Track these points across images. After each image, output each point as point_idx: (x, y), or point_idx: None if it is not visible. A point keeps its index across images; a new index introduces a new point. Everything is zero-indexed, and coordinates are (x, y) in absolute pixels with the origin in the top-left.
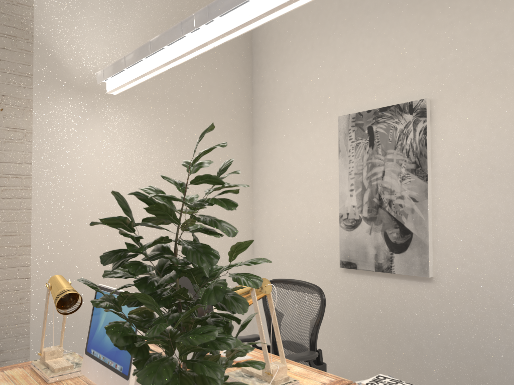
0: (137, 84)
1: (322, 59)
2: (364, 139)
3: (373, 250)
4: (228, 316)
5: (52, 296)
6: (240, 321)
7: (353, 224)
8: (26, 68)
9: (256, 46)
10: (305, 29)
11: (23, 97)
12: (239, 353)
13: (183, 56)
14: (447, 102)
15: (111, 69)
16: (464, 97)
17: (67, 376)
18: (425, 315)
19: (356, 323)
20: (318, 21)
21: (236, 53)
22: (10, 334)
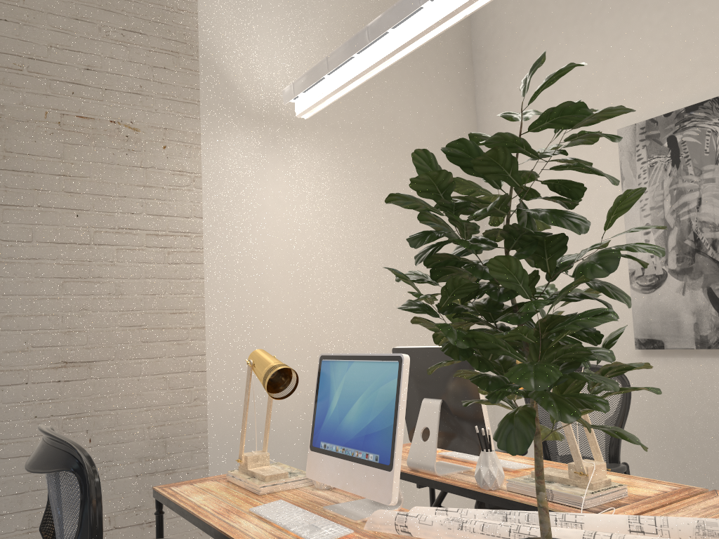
0: (327, 110)
1: (583, 53)
2: (663, 155)
3: (691, 317)
4: (578, 335)
5: (257, 375)
6: (602, 338)
7: (653, 282)
8: (191, 93)
9: (478, 52)
10: (554, 16)
11: (189, 130)
12: (603, 386)
13: (417, 38)
14: None
15: (306, 80)
16: None
17: (282, 487)
18: None
19: (668, 431)
20: (574, 2)
21: (451, 64)
22: (184, 447)
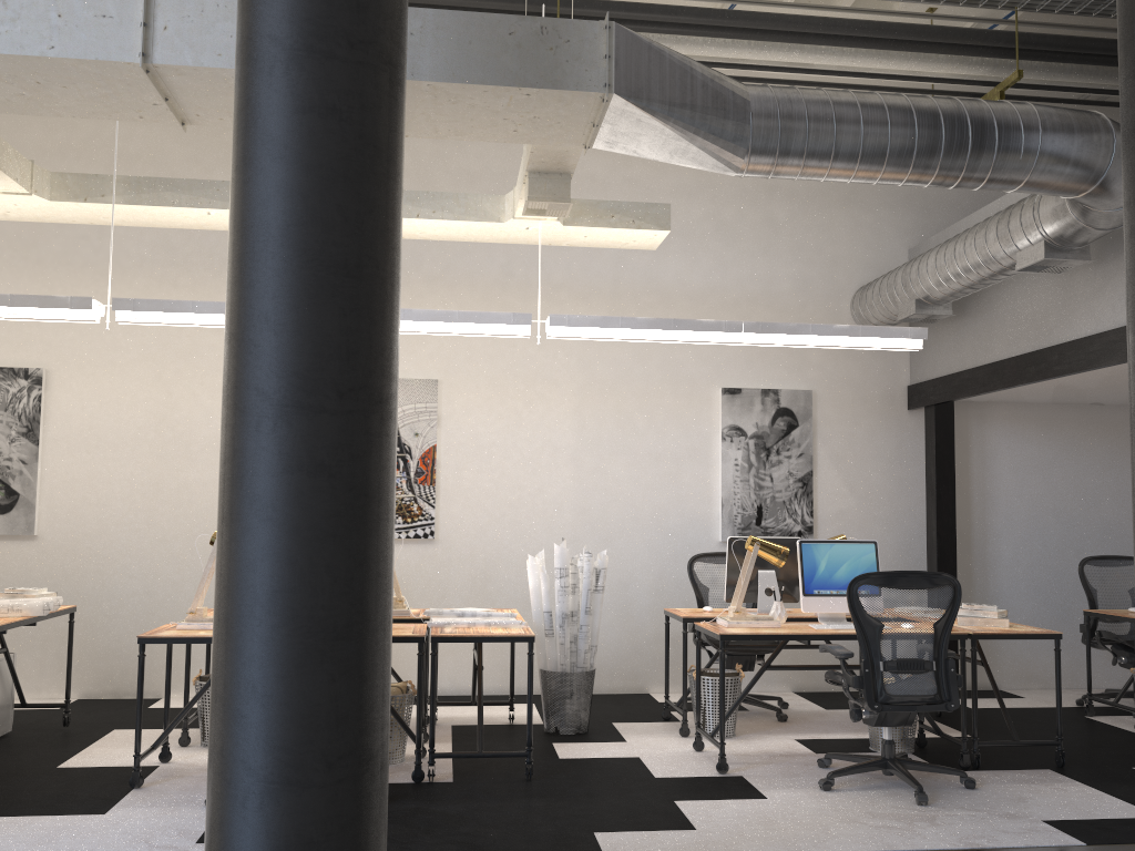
0: None
1: None
2: None
3: None
4: None
5: None
6: None
7: None
8: None
9: None
10: None
11: None
12: None
13: None
14: (63, 375)
15: None
16: (79, 374)
17: None
18: (27, 571)
19: None
20: None
21: None
22: None
